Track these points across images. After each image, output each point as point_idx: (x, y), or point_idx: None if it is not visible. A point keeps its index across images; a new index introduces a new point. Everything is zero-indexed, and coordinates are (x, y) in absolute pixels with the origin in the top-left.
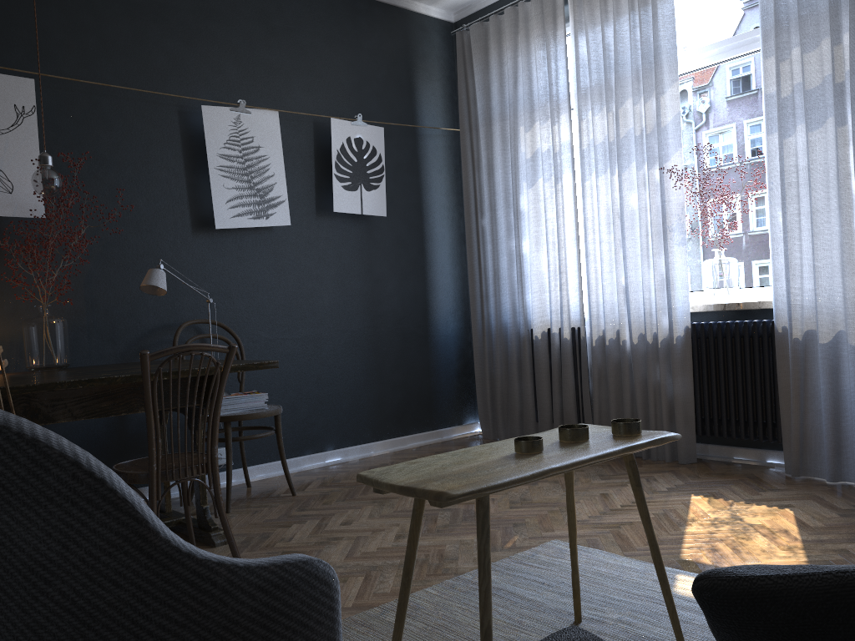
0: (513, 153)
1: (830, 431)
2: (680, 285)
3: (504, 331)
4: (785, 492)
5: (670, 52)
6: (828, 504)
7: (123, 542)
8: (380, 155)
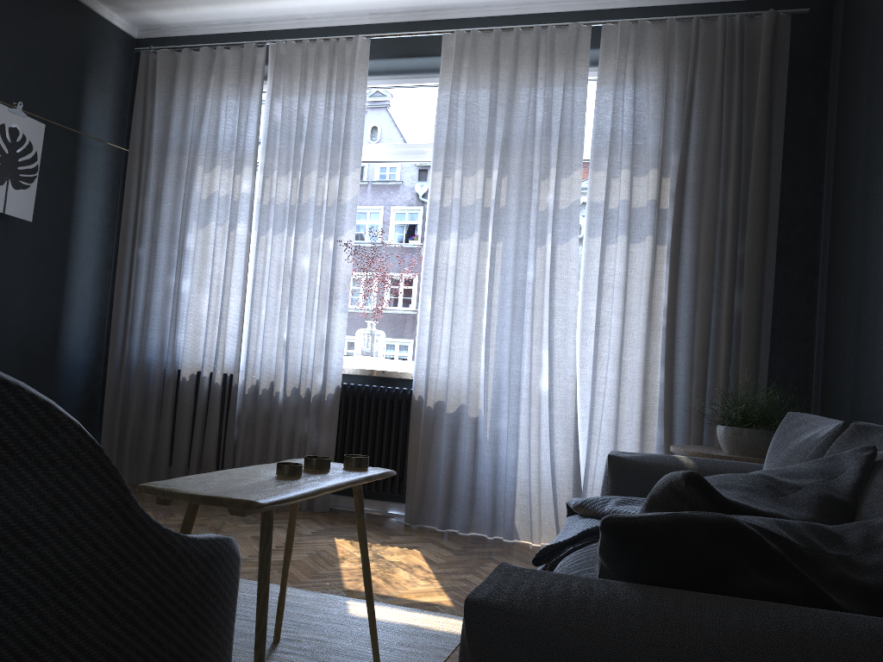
0: (188, 189)
1: (445, 487)
2: (338, 348)
3: (147, 368)
4: (409, 537)
5: (358, 141)
6: (444, 546)
7: (110, 508)
8: (36, 153)
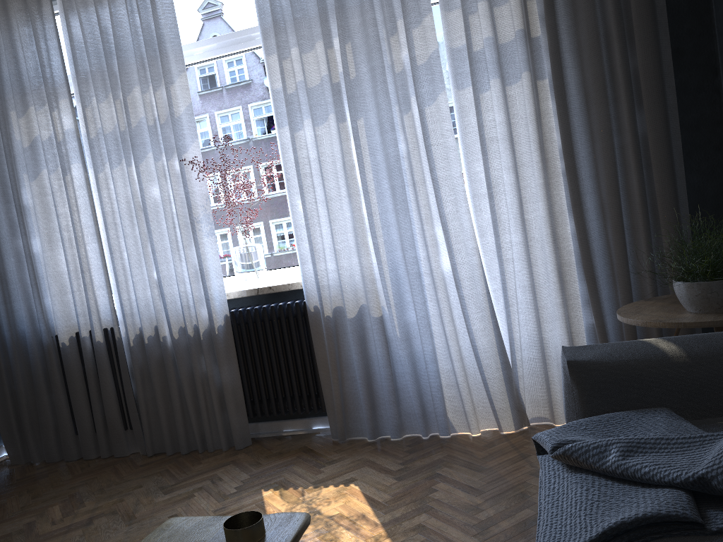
0: (7, 141)
1: (366, 395)
2: (215, 275)
3: (23, 341)
4: (342, 463)
5: (174, 41)
6: (382, 468)
7: None
8: None
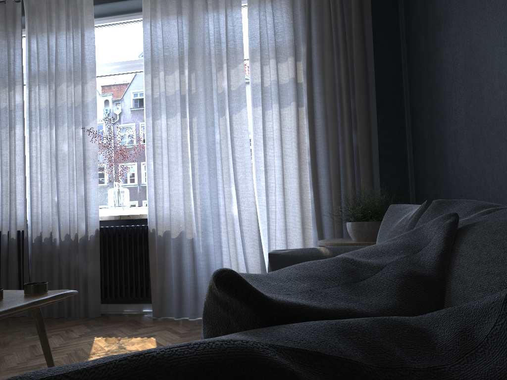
0: None
1: (177, 289)
2: (94, 203)
3: None
4: (152, 328)
5: (92, 59)
6: (175, 331)
7: None
8: None
